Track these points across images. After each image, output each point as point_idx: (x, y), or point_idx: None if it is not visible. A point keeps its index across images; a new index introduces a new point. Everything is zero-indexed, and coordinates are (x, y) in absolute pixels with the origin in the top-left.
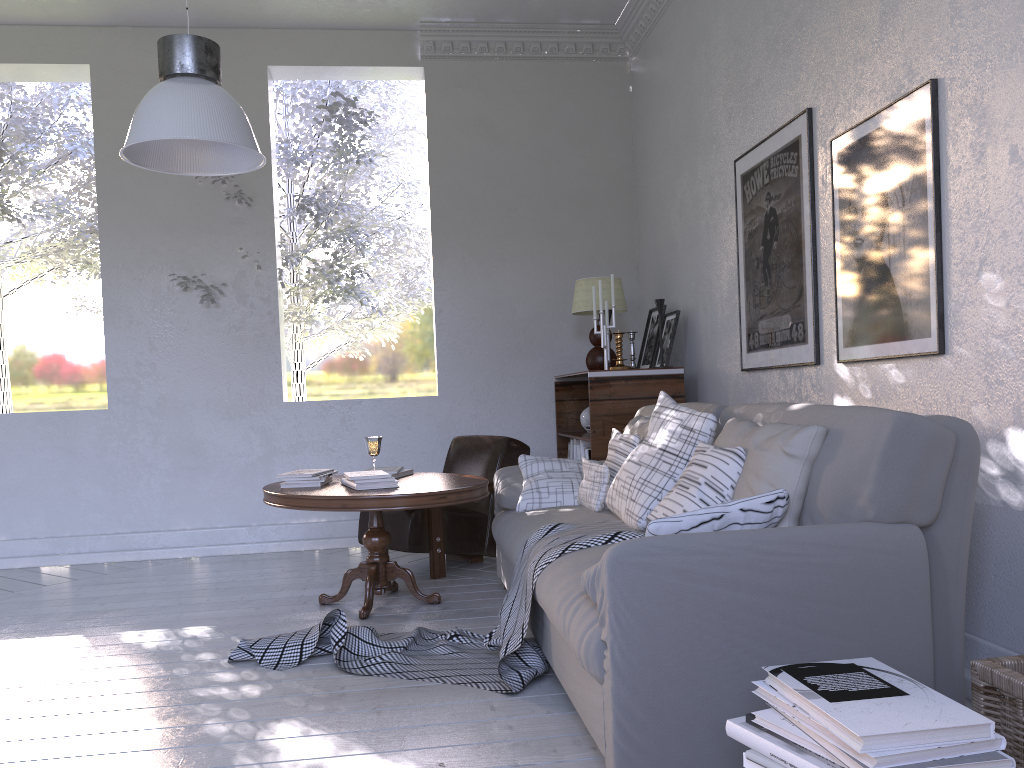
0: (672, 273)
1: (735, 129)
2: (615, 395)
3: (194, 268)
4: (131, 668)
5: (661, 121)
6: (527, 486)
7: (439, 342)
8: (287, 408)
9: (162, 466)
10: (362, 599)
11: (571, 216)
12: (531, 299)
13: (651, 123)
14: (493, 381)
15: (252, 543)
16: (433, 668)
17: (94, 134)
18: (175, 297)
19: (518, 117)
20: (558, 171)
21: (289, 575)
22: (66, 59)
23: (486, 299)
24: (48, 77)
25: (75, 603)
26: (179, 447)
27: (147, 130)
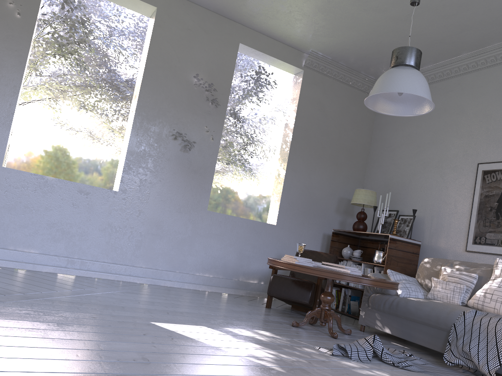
0: (400, 197)
1: (479, 150)
2: (397, 247)
3: (181, 129)
4: (287, 352)
5: (405, 131)
6: (400, 285)
7: (282, 199)
8: (208, 214)
9: (138, 229)
10: (306, 326)
11: (344, 157)
12: (322, 190)
13: (394, 129)
14: (299, 224)
15: (176, 281)
16: (434, 371)
17: (150, 43)
18: (168, 141)
19: (334, 107)
20: (344, 136)
21: (231, 305)
22: (146, 0)
23: (305, 184)
24: (124, 3)
25: (147, 303)
26: (150, 221)
27: (410, 88)
